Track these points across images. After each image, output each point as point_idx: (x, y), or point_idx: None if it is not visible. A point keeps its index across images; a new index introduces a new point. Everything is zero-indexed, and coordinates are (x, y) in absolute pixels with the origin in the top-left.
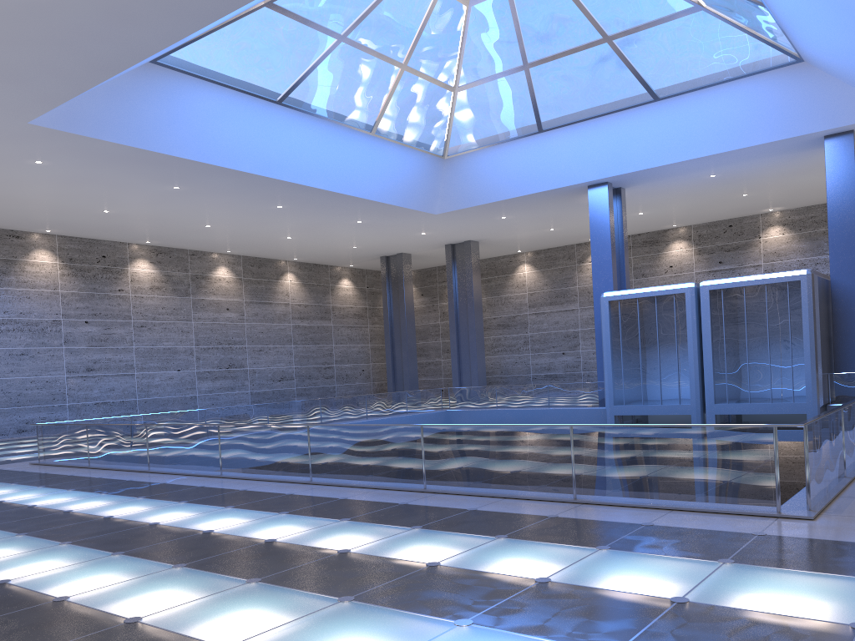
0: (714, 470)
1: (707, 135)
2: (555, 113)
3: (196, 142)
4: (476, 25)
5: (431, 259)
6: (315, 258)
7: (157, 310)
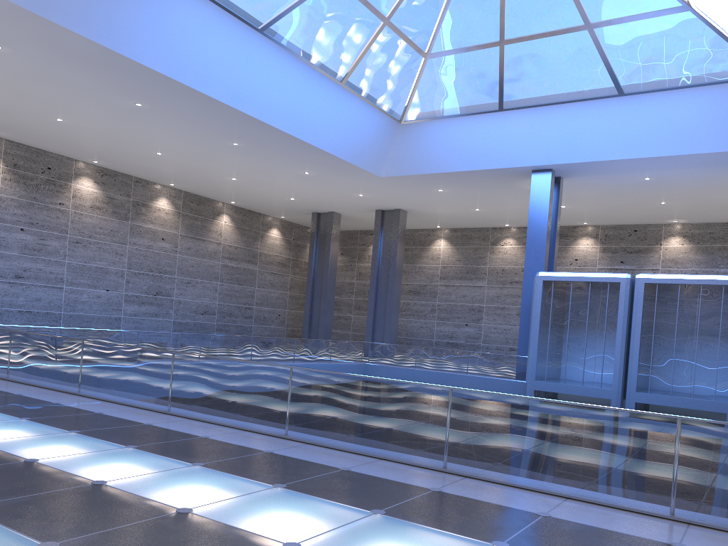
0: None
1: (660, 137)
2: (519, 94)
3: (170, 55)
4: None
5: (357, 222)
6: (251, 204)
7: (94, 229)
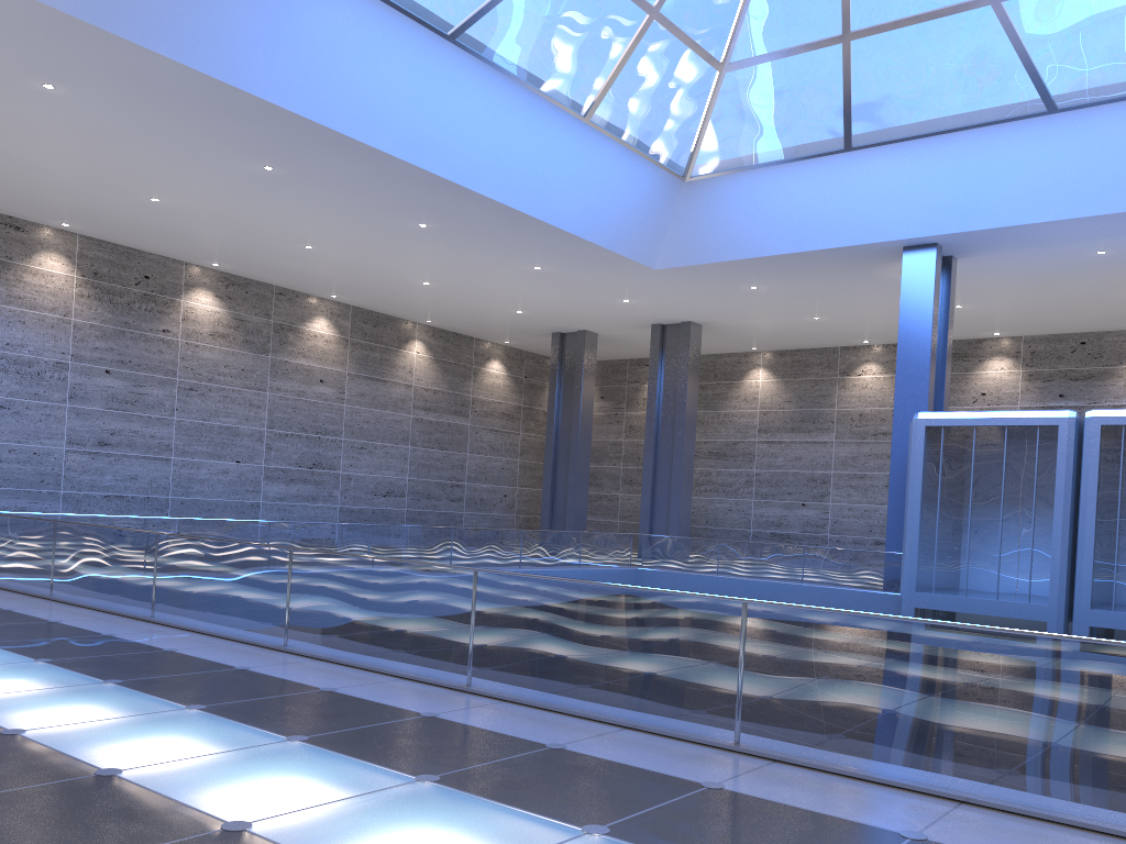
0: None
1: (1123, 179)
2: (878, 121)
3: (309, 84)
4: None
5: (624, 345)
6: (457, 323)
7: (217, 368)
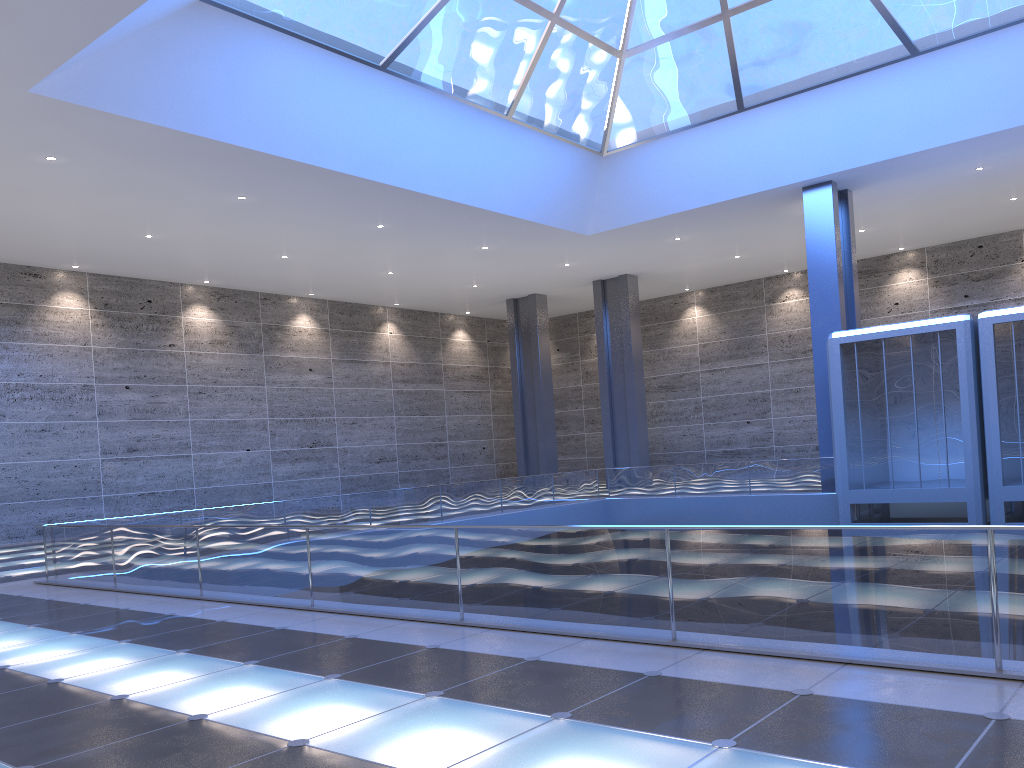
0: None
1: (986, 104)
2: (764, 83)
3: (268, 125)
4: None
5: (571, 302)
6: (422, 302)
7: (219, 371)
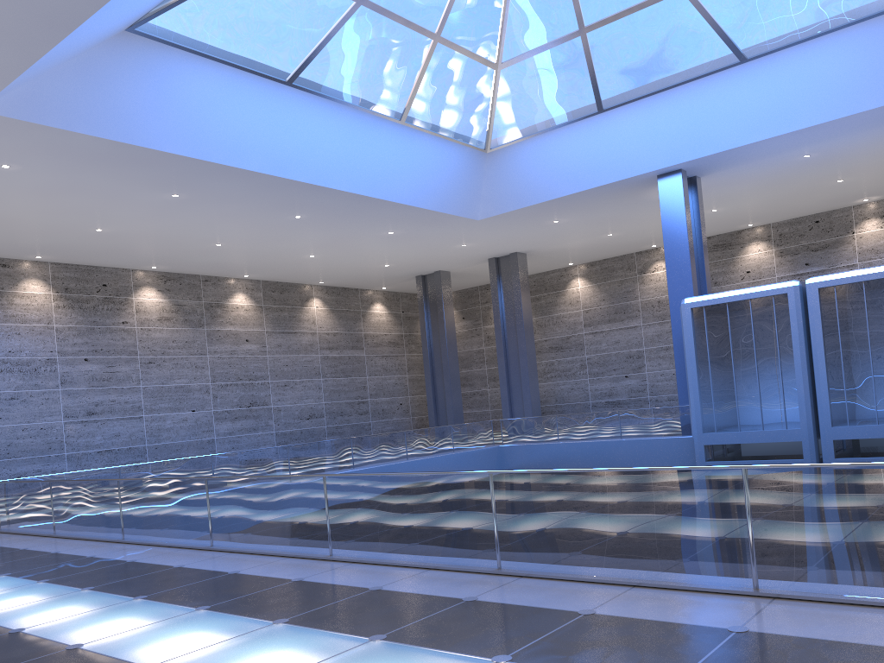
0: None
1: (806, 102)
2: (618, 88)
3: (191, 134)
4: None
5: (472, 277)
6: (343, 280)
7: (167, 343)
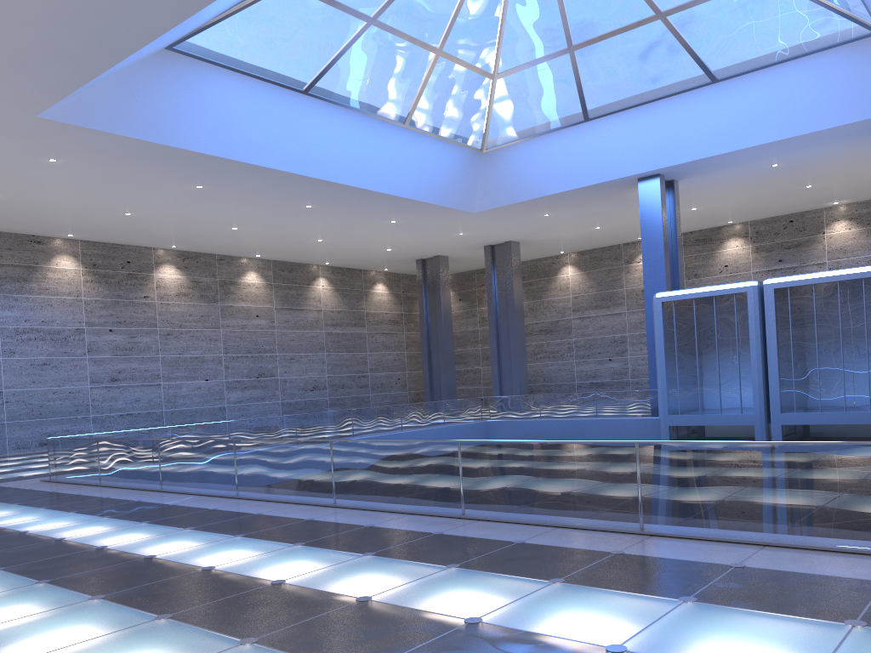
0: (817, 497)
1: (771, 119)
2: (603, 100)
3: (217, 136)
4: (516, 5)
5: (469, 261)
6: (348, 262)
7: (184, 317)
